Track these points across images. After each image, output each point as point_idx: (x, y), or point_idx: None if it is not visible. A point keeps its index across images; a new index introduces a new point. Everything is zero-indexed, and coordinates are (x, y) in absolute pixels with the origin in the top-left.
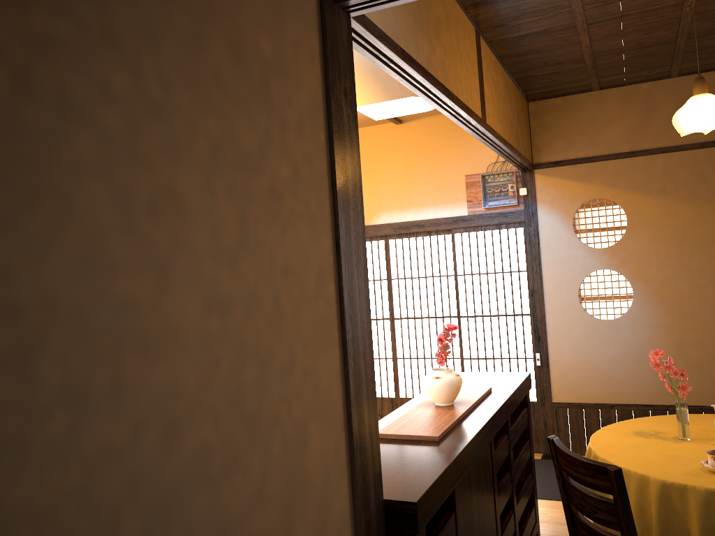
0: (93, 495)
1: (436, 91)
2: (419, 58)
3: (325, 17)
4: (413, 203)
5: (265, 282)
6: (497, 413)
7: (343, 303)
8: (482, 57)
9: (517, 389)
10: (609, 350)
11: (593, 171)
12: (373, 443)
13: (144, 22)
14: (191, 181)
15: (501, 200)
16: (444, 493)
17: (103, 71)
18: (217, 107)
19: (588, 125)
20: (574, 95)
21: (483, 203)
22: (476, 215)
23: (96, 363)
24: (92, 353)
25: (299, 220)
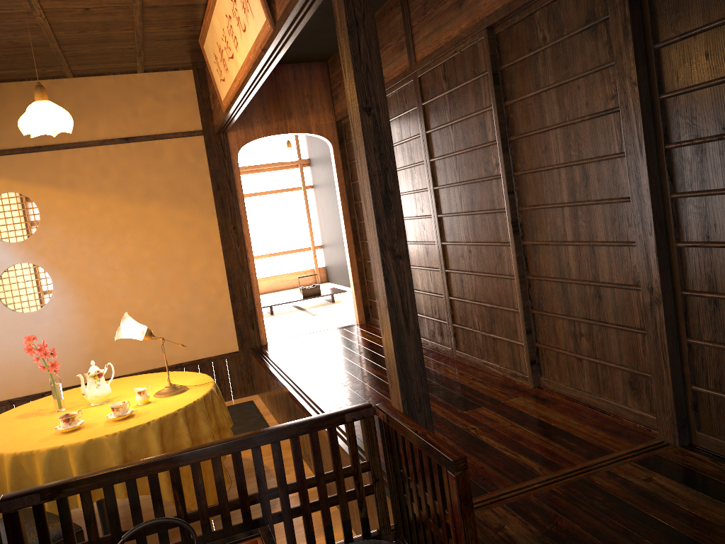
0: None
1: None
2: None
3: None
4: None
5: None
6: None
7: None
8: None
9: None
10: (34, 341)
11: None
12: None
13: None
14: None
15: None
16: None
17: None
18: None
19: None
20: None
21: None
22: None
23: None
24: None
25: None
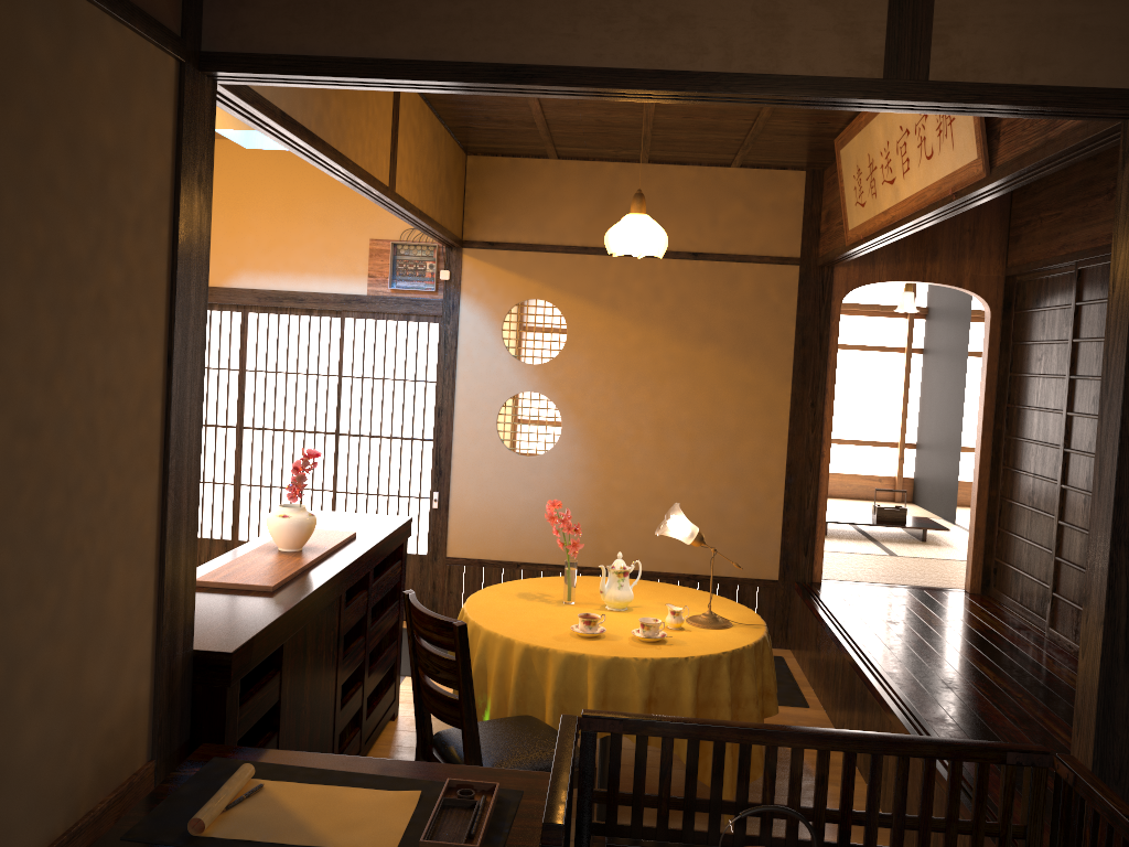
0: None
1: (325, 157)
2: (305, 119)
3: (184, 89)
4: (291, 265)
5: (81, 403)
6: (354, 563)
7: (170, 426)
8: (402, 103)
9: (389, 536)
10: (524, 494)
11: (535, 263)
12: (188, 586)
13: None
14: (12, 296)
15: (415, 282)
16: (269, 647)
17: None
18: (47, 213)
19: (538, 202)
20: (526, 159)
21: (390, 282)
22: (379, 297)
23: None
24: None
25: (127, 333)
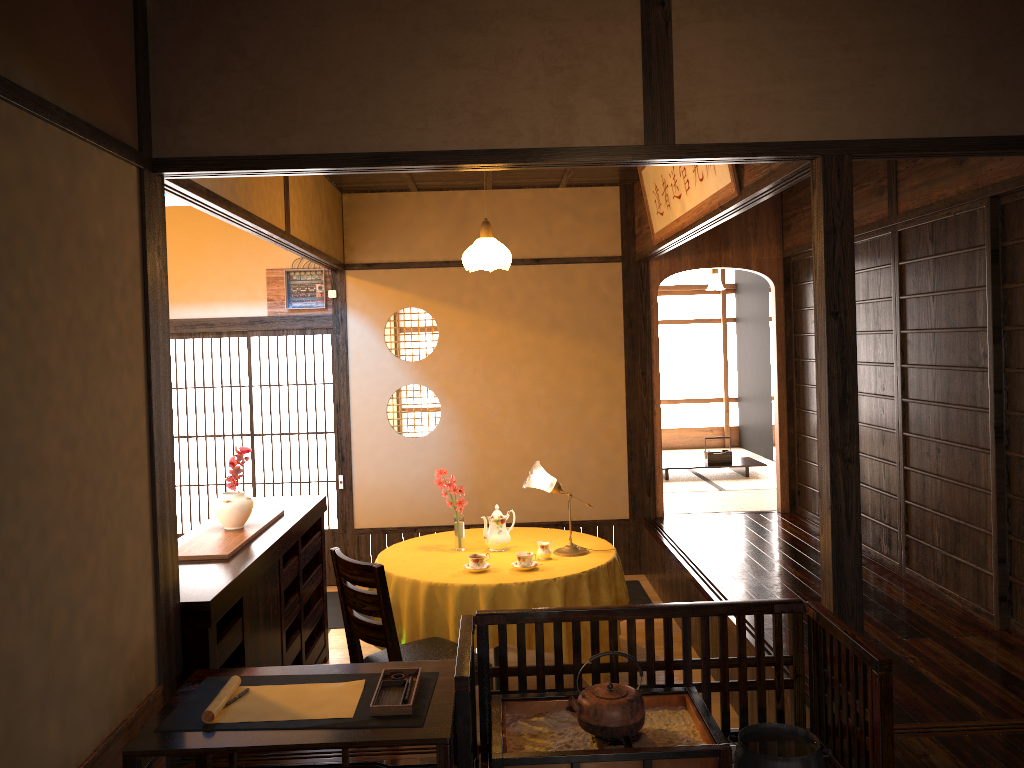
0: (7, 570)
1: (238, 217)
2: (223, 191)
3: (144, 188)
4: (200, 297)
5: (98, 423)
6: (287, 533)
7: (153, 435)
8: None
9: (310, 511)
10: (415, 469)
11: (407, 278)
12: (173, 554)
13: (30, 243)
14: (55, 352)
15: (308, 302)
16: (234, 598)
17: (10, 287)
18: (70, 292)
19: (404, 227)
20: (391, 193)
21: (287, 303)
22: (278, 316)
23: (7, 486)
24: (5, 479)
25: (121, 369)
